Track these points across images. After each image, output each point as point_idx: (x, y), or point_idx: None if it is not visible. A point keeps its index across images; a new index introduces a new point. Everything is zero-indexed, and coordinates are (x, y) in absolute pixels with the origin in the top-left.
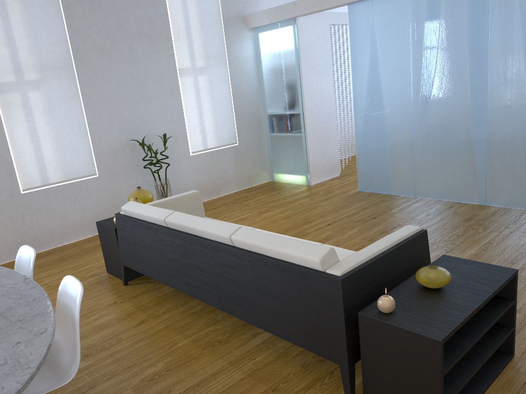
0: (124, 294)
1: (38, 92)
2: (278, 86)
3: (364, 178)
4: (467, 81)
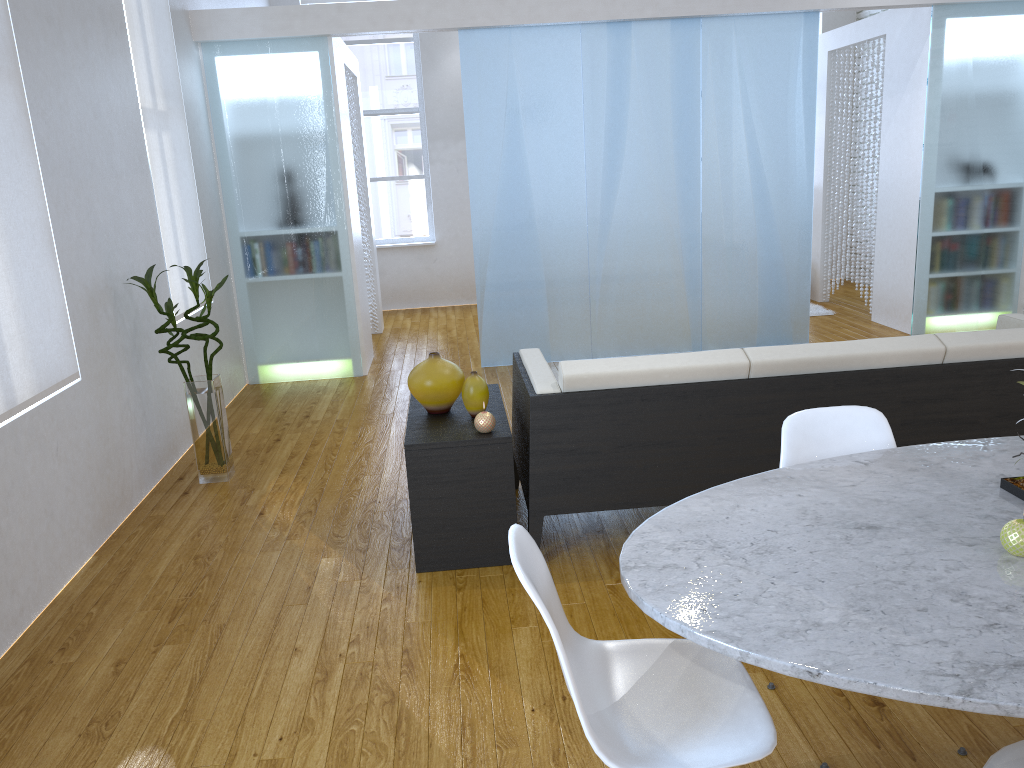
0: (584, 574)
1: None
2: (276, 176)
3: (495, 342)
4: (672, 172)
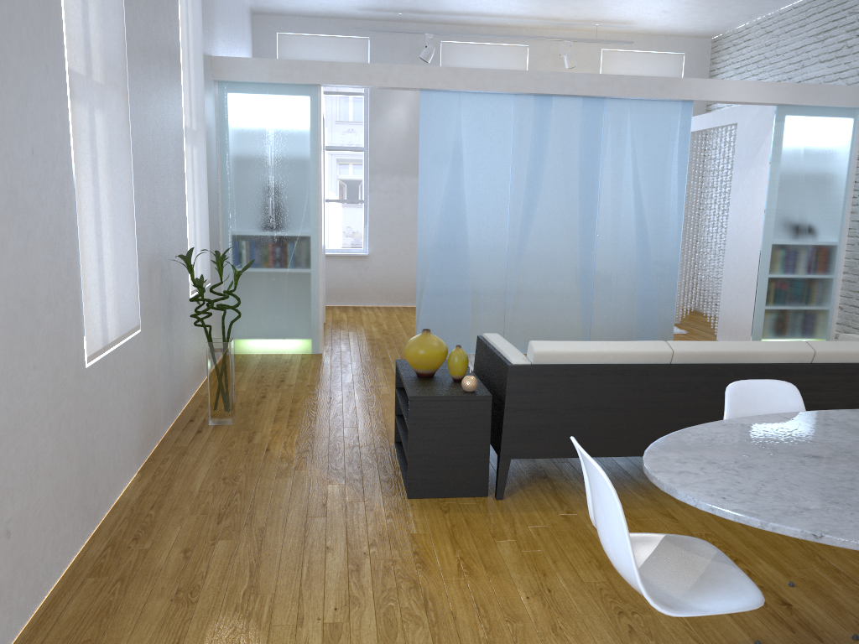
0: (540, 506)
1: (102, 116)
2: (266, 189)
3: None
4: (576, 212)
